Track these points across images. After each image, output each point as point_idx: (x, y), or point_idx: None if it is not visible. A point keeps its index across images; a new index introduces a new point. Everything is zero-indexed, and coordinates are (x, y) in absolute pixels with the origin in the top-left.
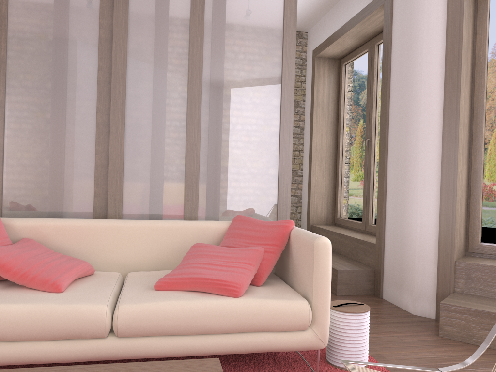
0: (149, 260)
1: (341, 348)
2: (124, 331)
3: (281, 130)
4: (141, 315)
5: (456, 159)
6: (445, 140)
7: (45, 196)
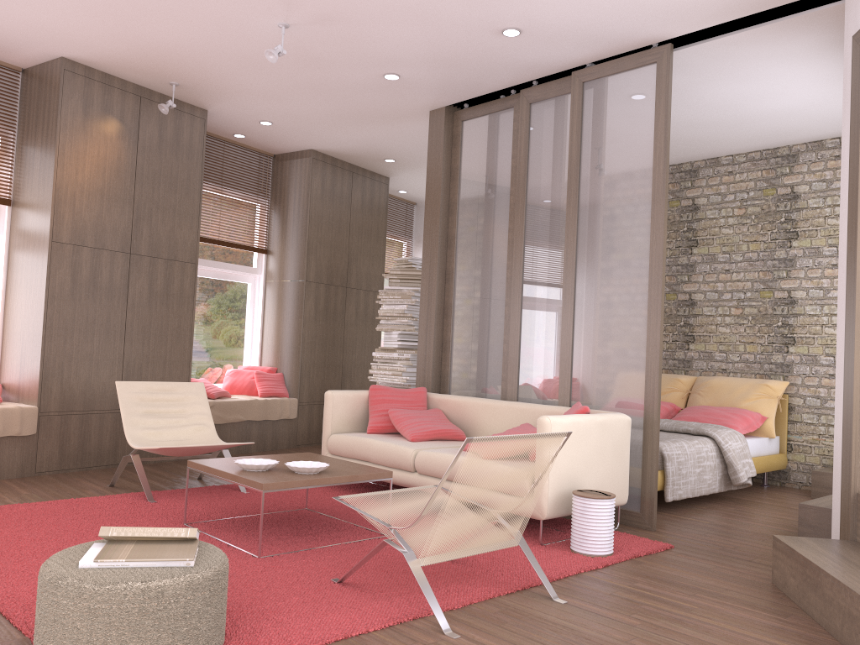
0: None
1: (571, 530)
2: (418, 468)
3: (648, 310)
4: (426, 458)
5: (853, 339)
6: (846, 310)
7: (473, 379)
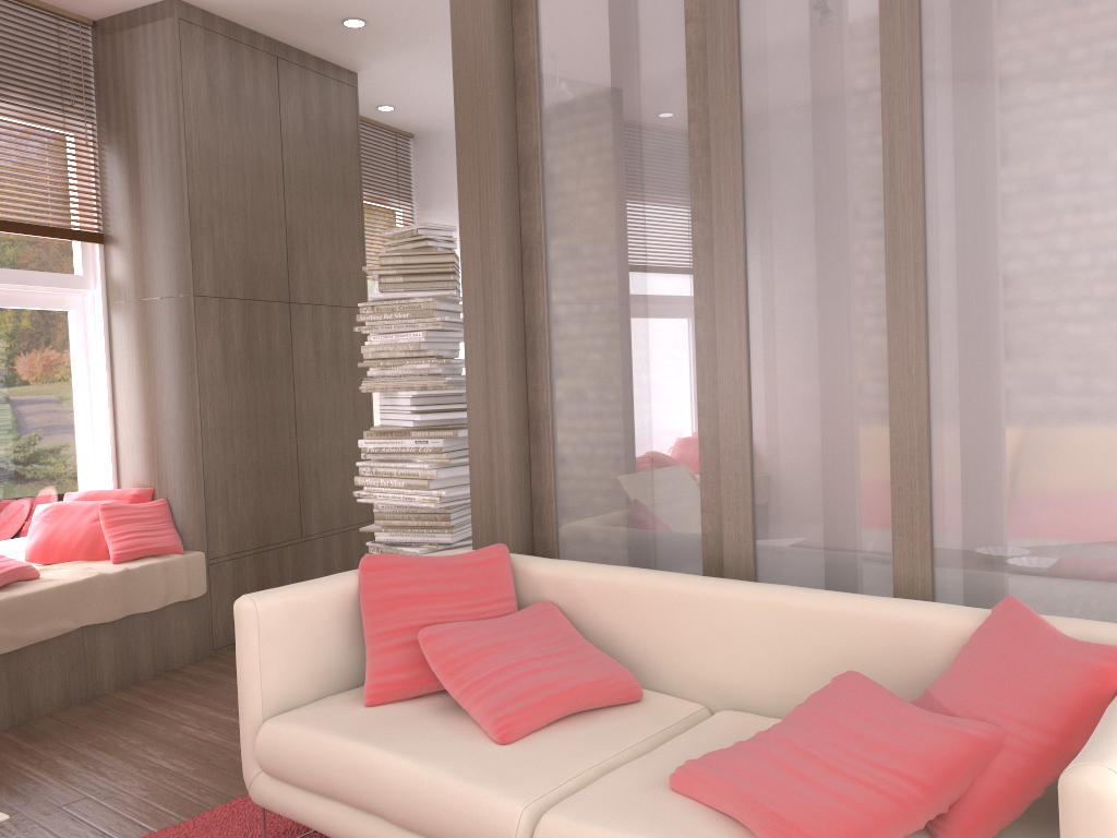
0: (772, 689)
1: None
2: None
3: None
4: None
5: None
6: None
7: (618, 508)
